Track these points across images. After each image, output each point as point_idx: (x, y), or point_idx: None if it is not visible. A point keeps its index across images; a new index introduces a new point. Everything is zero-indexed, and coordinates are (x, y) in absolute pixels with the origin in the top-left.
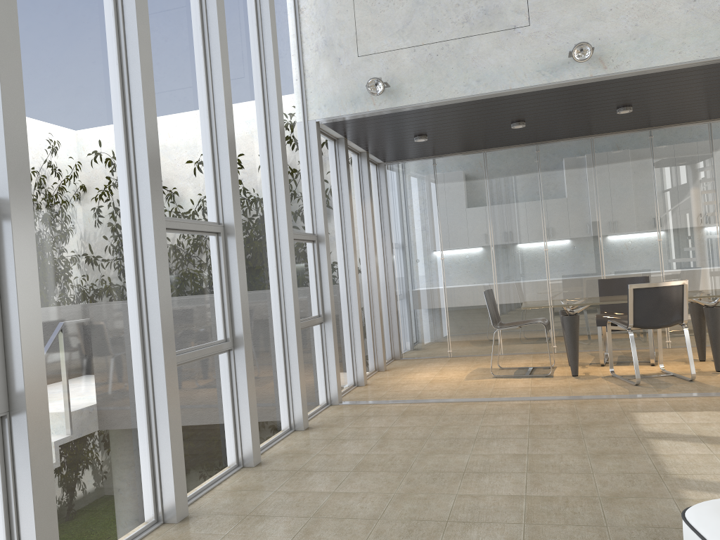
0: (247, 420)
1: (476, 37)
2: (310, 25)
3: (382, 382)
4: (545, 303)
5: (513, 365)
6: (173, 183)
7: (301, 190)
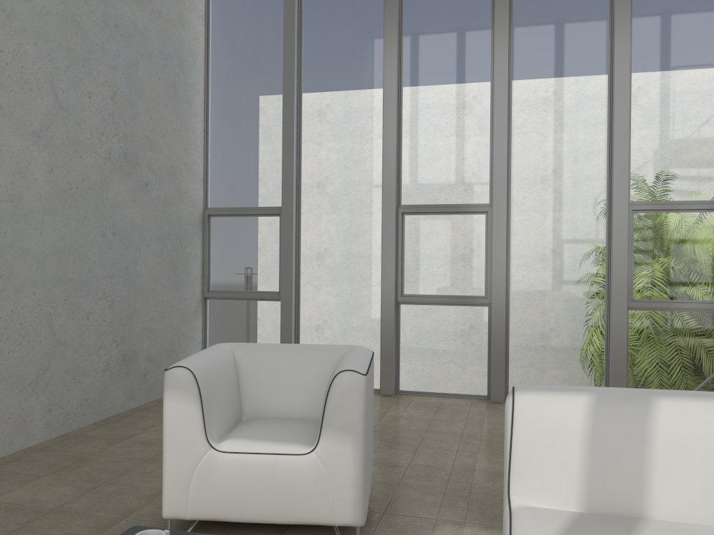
0: None
1: None
2: None
3: None
4: None
5: None
6: (666, 174)
7: None
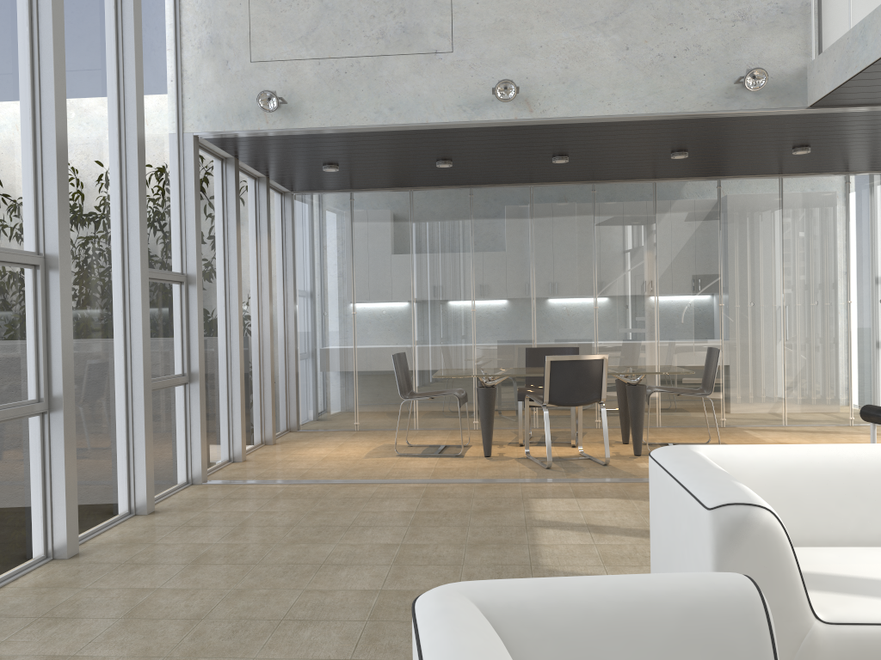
0: (62, 500)
1: (392, 57)
2: (193, 15)
3: (266, 458)
4: (462, 372)
5: (425, 442)
6: None
7: (169, 219)
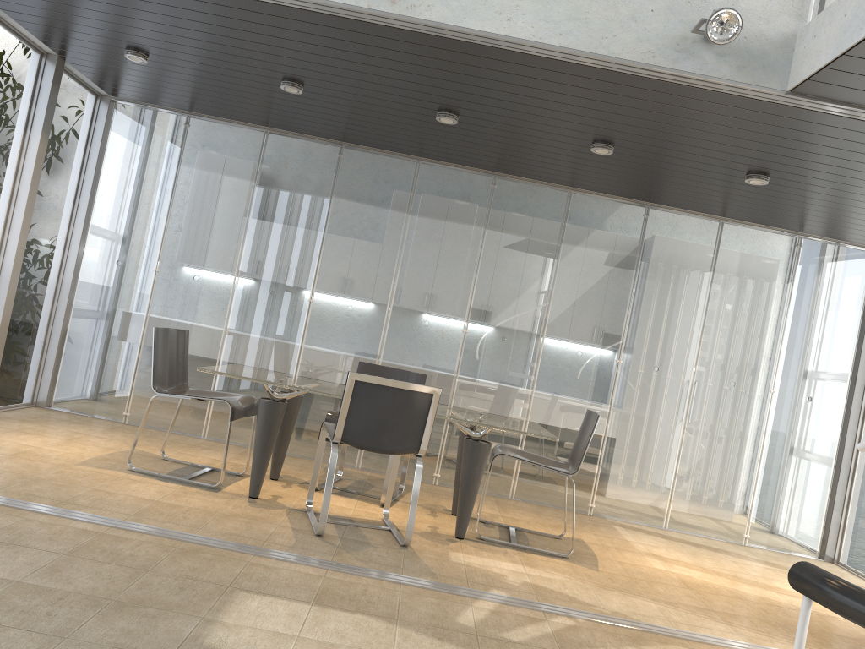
0: None
1: None
2: None
3: None
4: (251, 373)
5: (194, 458)
6: None
7: None
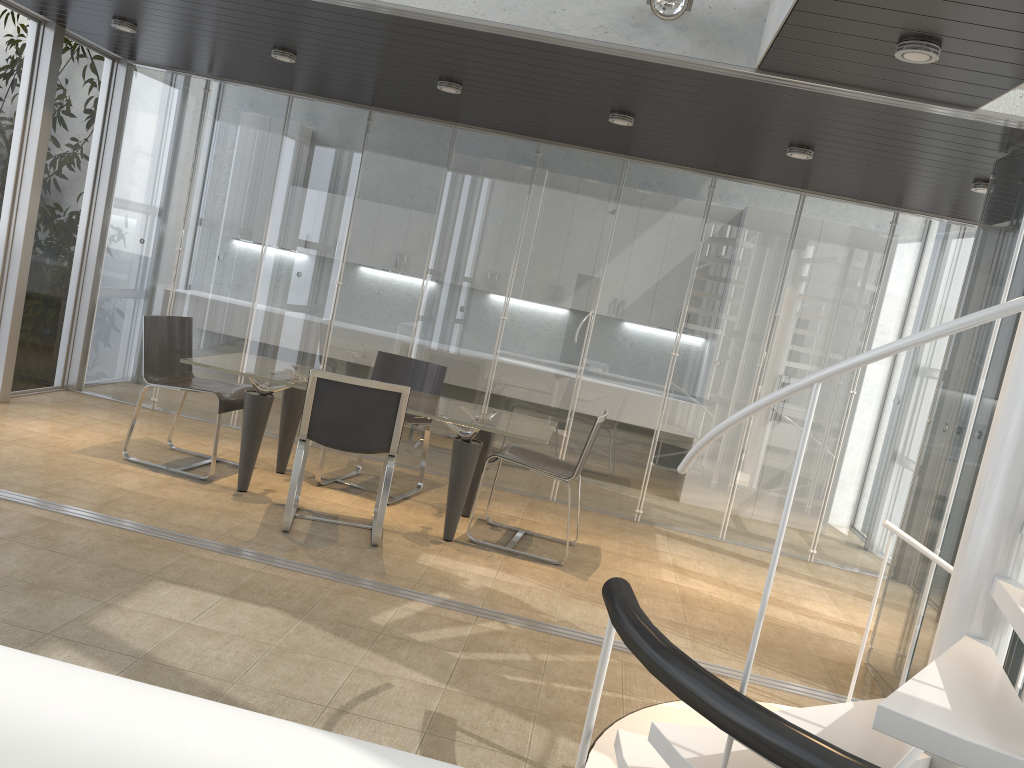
0: None
1: None
2: None
3: None
4: (244, 364)
5: (206, 448)
6: None
7: None
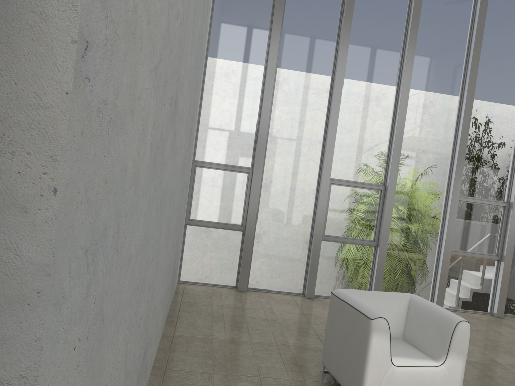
0: (498, 294)
1: None
2: None
3: None
4: None
5: None
6: (476, 182)
7: None
